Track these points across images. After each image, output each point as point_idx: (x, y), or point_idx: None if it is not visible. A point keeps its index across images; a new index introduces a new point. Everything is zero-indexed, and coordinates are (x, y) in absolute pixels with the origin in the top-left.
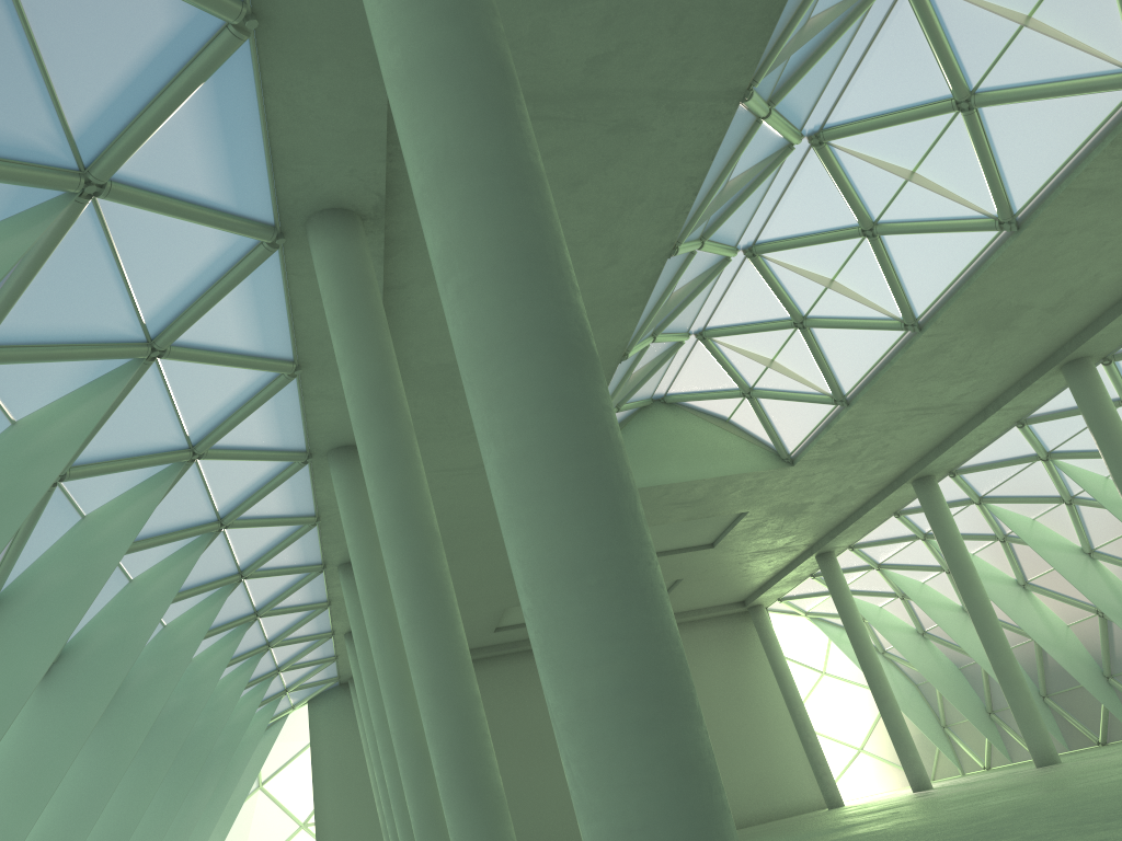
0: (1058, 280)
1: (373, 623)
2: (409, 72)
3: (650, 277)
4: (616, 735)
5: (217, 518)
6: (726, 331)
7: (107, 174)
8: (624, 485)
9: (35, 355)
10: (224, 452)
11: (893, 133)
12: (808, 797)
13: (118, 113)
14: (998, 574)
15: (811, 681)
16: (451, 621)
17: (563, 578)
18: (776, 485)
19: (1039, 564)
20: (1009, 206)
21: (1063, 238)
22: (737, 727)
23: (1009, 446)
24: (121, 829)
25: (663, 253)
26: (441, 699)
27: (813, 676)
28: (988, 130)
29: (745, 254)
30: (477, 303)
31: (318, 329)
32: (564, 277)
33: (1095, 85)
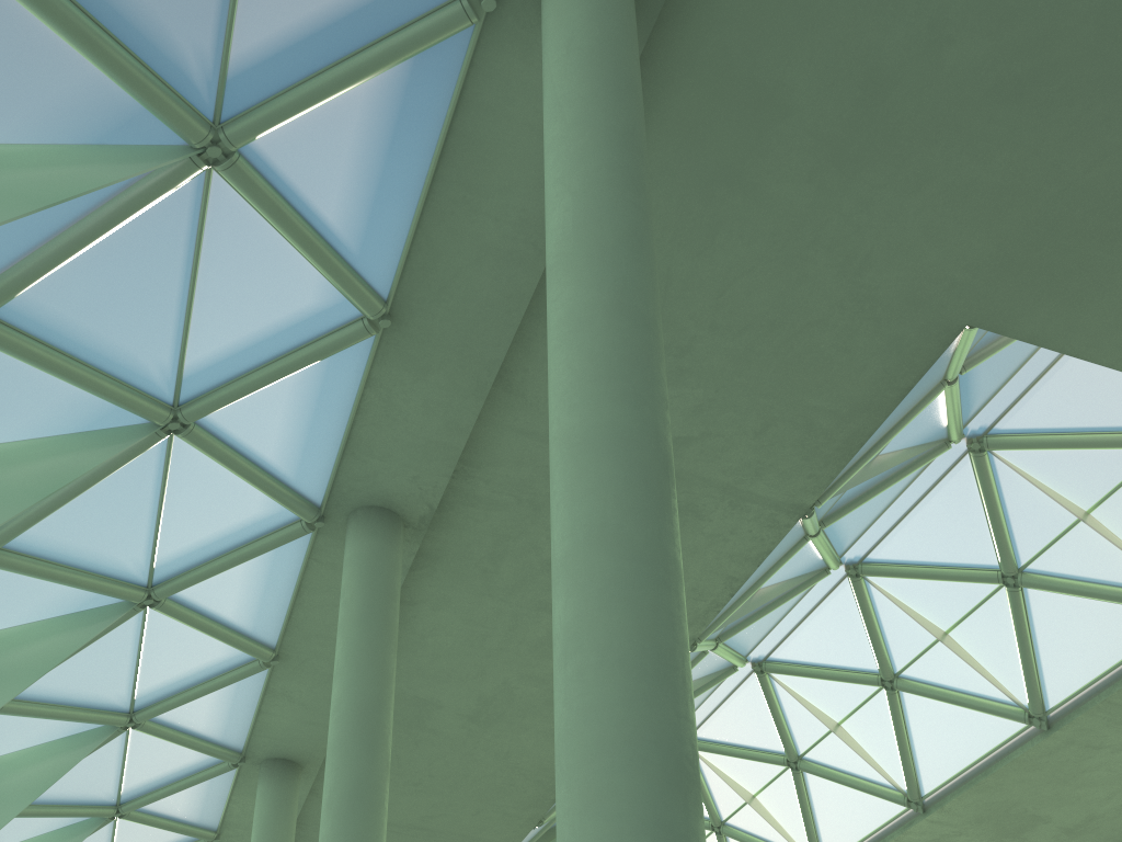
0: (1082, 799)
1: None
2: (582, 439)
3: None
4: None
5: (116, 802)
6: (713, 747)
7: (196, 416)
8: None
9: (40, 570)
10: (160, 728)
11: (933, 586)
12: None
13: (233, 365)
14: None
15: None
16: None
17: None
18: None
19: None
20: (1042, 700)
21: (1094, 752)
22: None
23: None
24: None
25: None
26: None
27: None
28: (1031, 613)
29: (753, 667)
30: (597, 690)
31: (314, 622)
32: (686, 687)
33: None
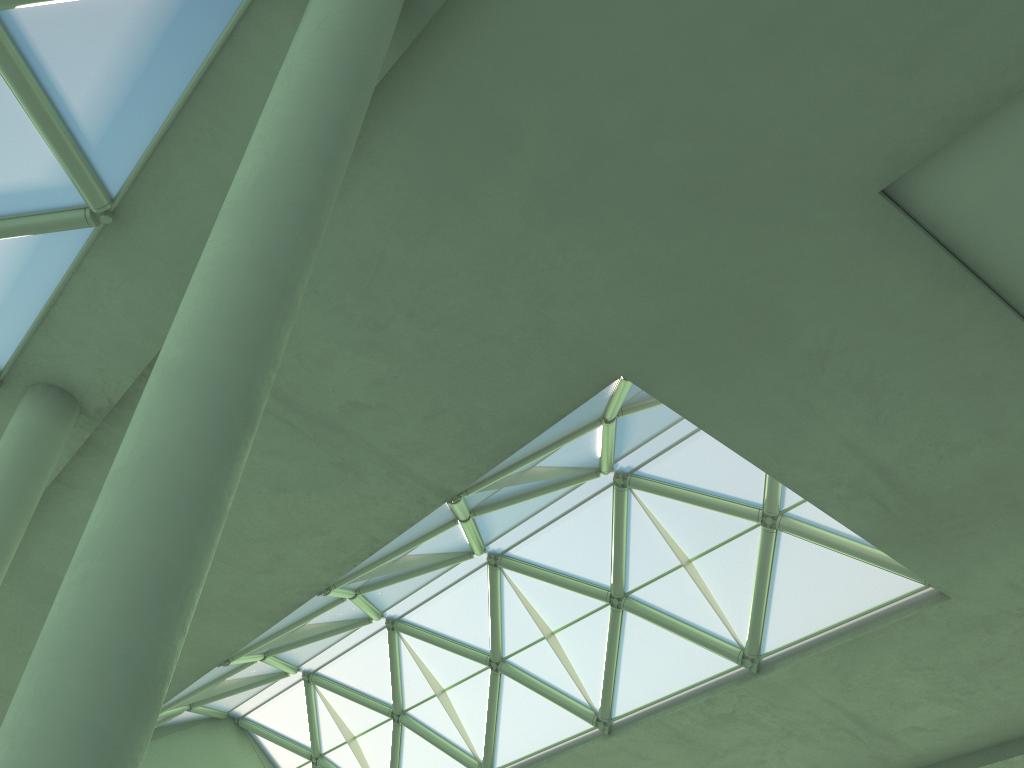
0: None
1: None
2: (178, 371)
3: (292, 603)
4: None
5: None
6: (332, 685)
7: None
8: None
9: None
10: None
11: (554, 590)
12: None
13: None
14: None
15: None
16: None
17: None
18: None
19: None
20: (611, 708)
21: (640, 761)
22: None
23: None
24: None
25: (315, 588)
26: None
27: None
28: (624, 633)
29: (387, 624)
30: (91, 598)
31: None
32: (181, 615)
33: (713, 645)
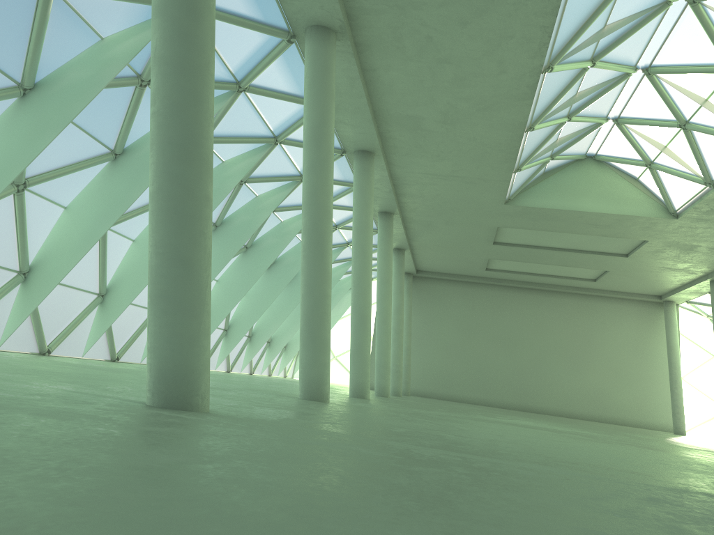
0: None
1: (354, 247)
2: (152, 9)
3: (531, 84)
4: (154, 312)
5: (300, 174)
6: (633, 121)
7: None
8: (189, 215)
9: None
10: (293, 142)
11: None
12: (670, 424)
13: None
14: None
15: (703, 359)
16: (322, 255)
17: (153, 247)
18: (666, 229)
19: None
20: None
21: None
22: (633, 369)
23: None
24: (258, 309)
25: (537, 70)
26: (307, 290)
27: (706, 356)
28: None
29: (643, 72)
30: (152, 124)
31: None
32: (191, 118)
33: None
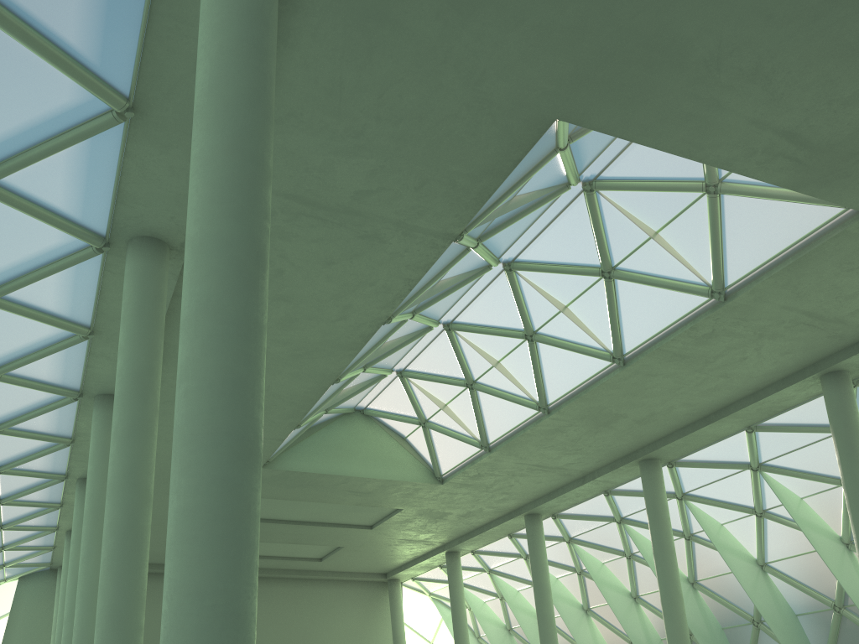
0: (646, 404)
1: (87, 538)
2: (200, 243)
3: (367, 334)
4: None
5: None
6: (419, 375)
7: None
8: (249, 543)
9: None
10: (14, 379)
11: (559, 277)
12: None
13: (15, 144)
14: (571, 597)
15: None
16: (140, 564)
17: (191, 597)
18: (427, 495)
19: (600, 597)
20: (621, 348)
21: (652, 378)
22: None
23: (596, 506)
24: None
25: (379, 321)
26: (113, 623)
27: (423, 643)
28: (618, 295)
29: (444, 327)
30: (194, 404)
31: (115, 310)
32: (255, 399)
33: (687, 289)
